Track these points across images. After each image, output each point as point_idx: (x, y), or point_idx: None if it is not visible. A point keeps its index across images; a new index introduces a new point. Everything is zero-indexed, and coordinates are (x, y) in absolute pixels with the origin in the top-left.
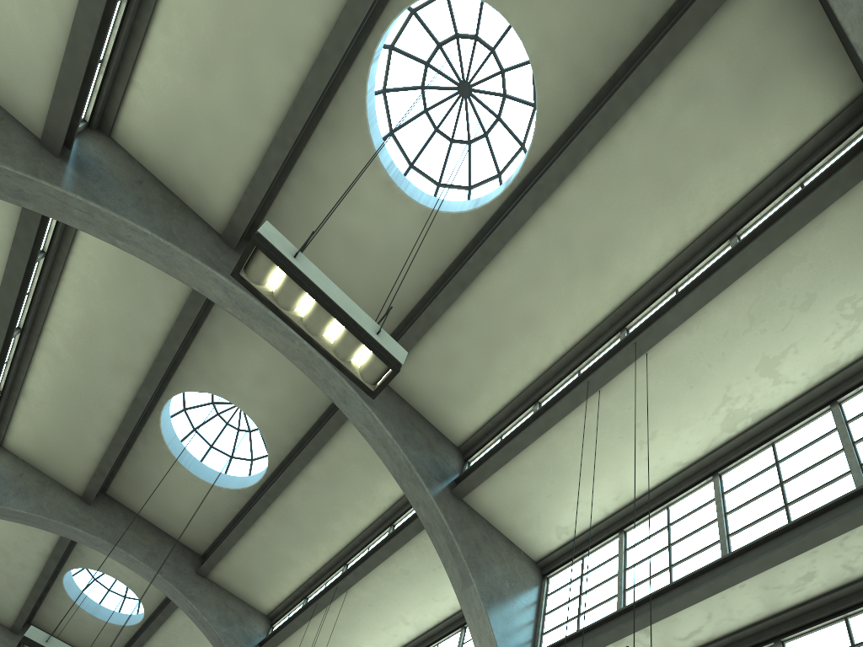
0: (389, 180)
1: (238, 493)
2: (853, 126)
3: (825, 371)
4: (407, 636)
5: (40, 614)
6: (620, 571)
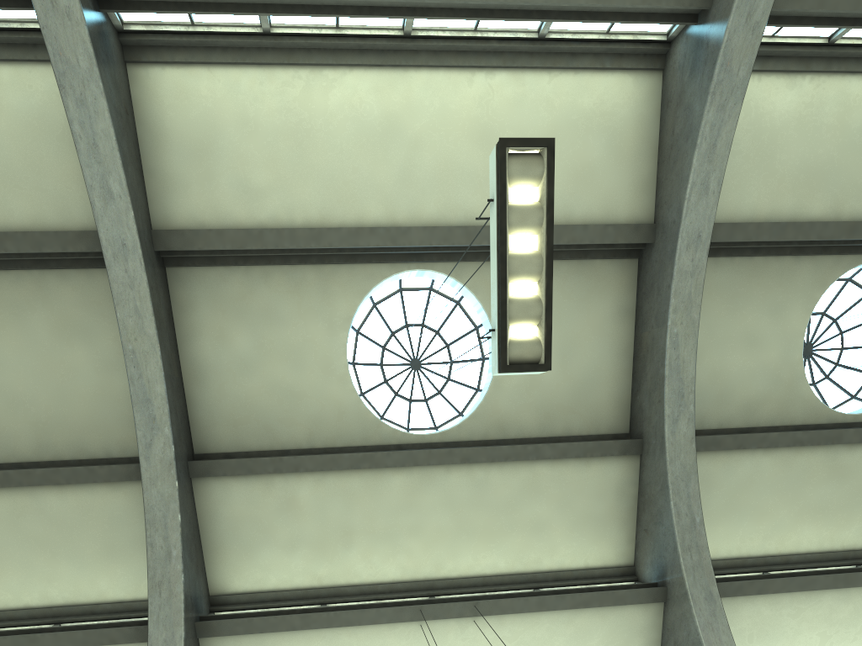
0: None
1: None
2: (140, 37)
3: None
4: None
5: None
6: None
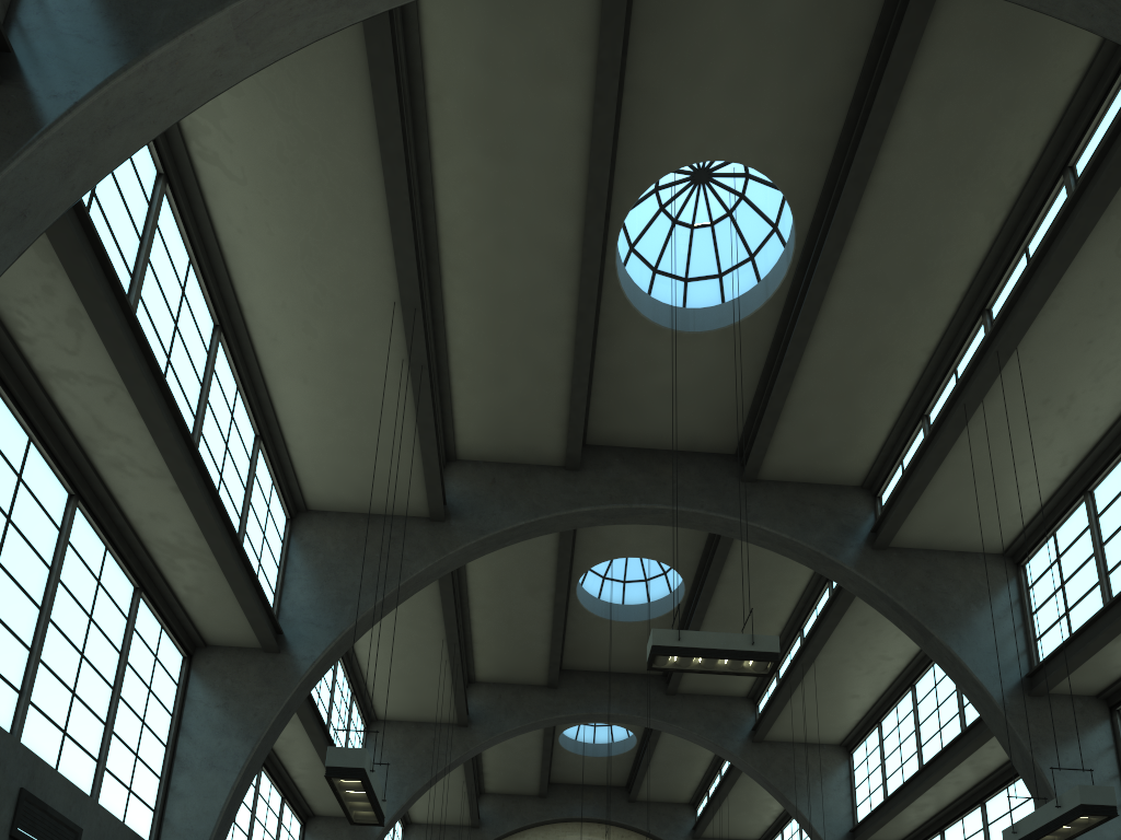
0: (677, 333)
1: (669, 616)
2: None
3: None
4: (896, 668)
5: (553, 773)
6: (1096, 550)
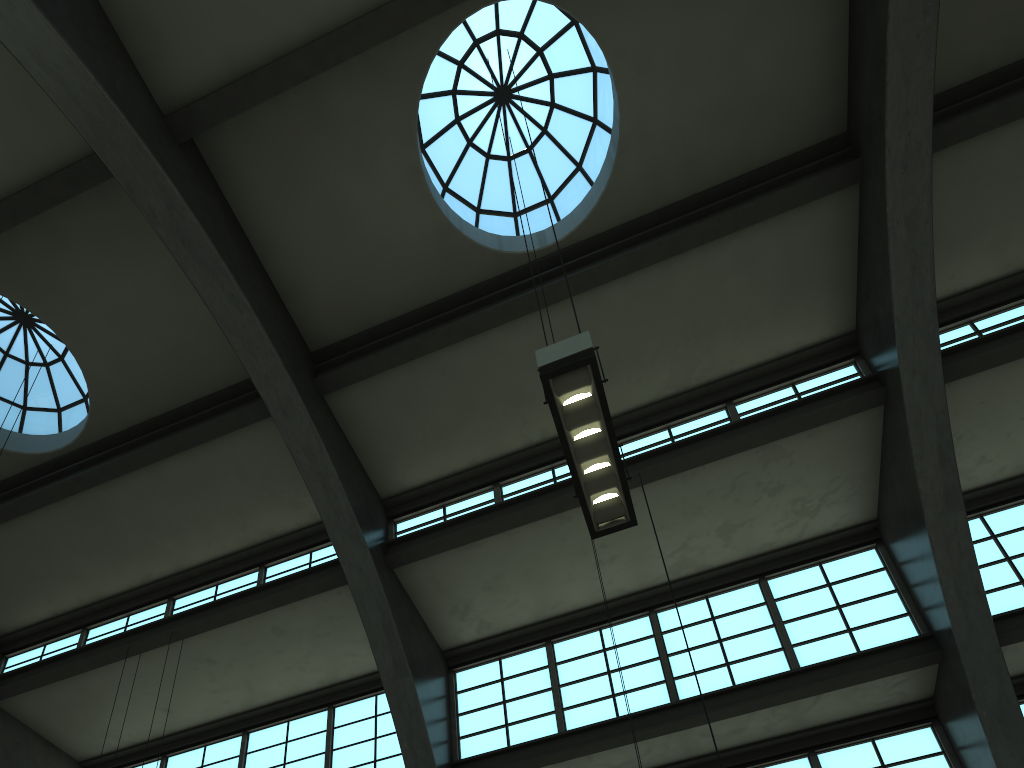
0: (419, 169)
1: (7, 457)
2: (840, 356)
3: (762, 547)
4: (244, 705)
5: None
6: (555, 687)
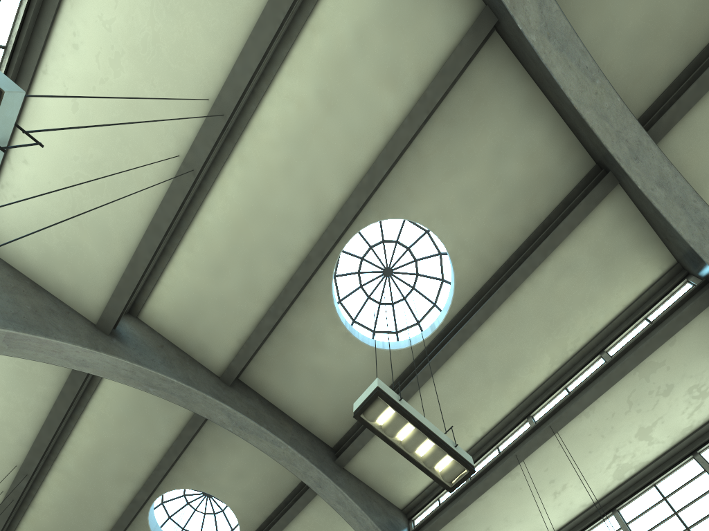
0: (347, 332)
1: None
2: (674, 283)
3: (683, 432)
4: None
5: None
6: None
